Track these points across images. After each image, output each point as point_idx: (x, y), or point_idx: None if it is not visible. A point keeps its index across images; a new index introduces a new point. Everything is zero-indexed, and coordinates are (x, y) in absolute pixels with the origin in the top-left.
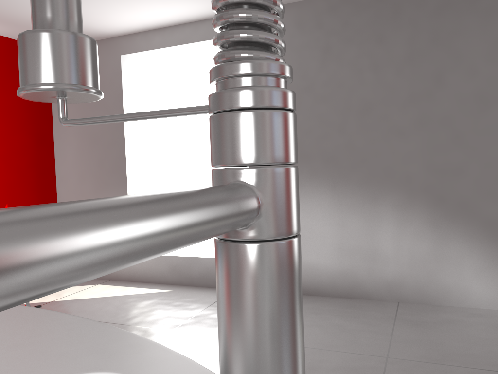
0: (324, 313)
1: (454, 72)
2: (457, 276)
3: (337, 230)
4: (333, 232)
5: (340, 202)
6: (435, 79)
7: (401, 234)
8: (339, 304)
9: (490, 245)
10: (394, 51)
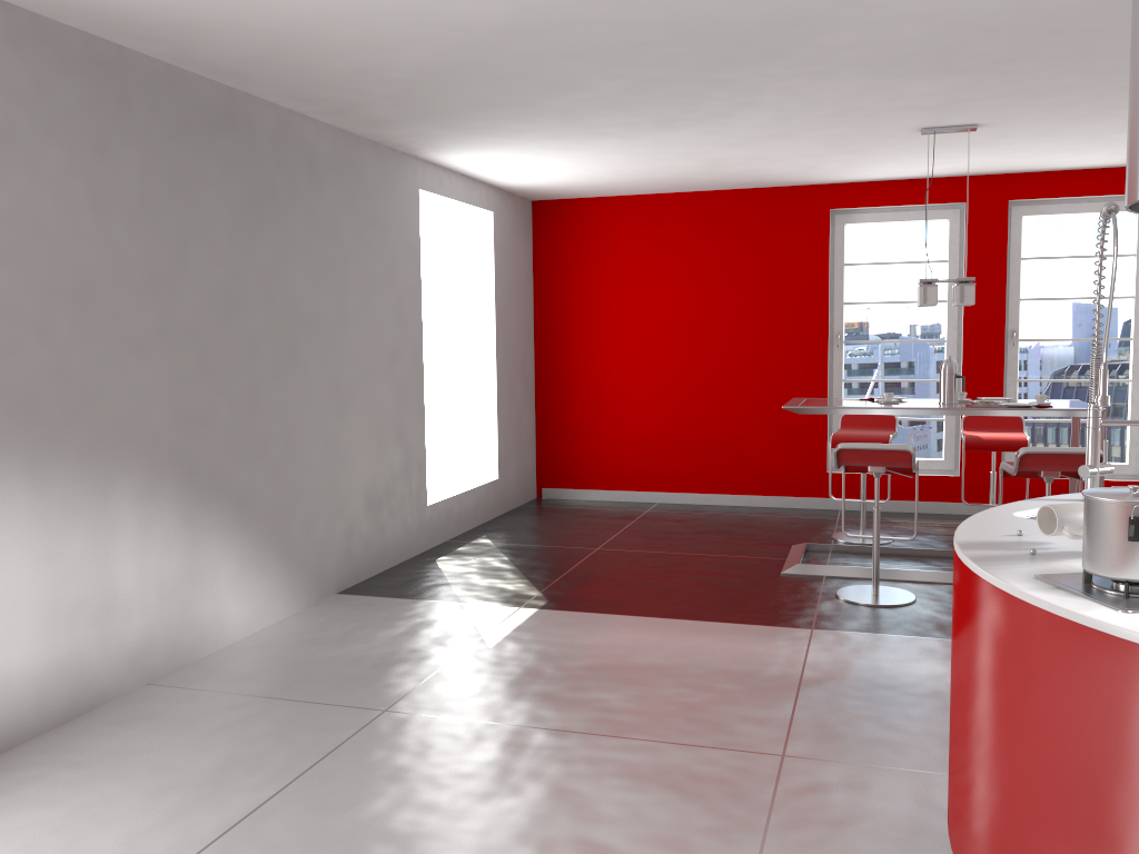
0: (147, 746)
1: (198, 248)
2: (214, 599)
3: (45, 572)
4: (36, 579)
5: (47, 505)
6: (178, 253)
7: (147, 549)
8: (103, 730)
9: (242, 534)
10: (124, 183)
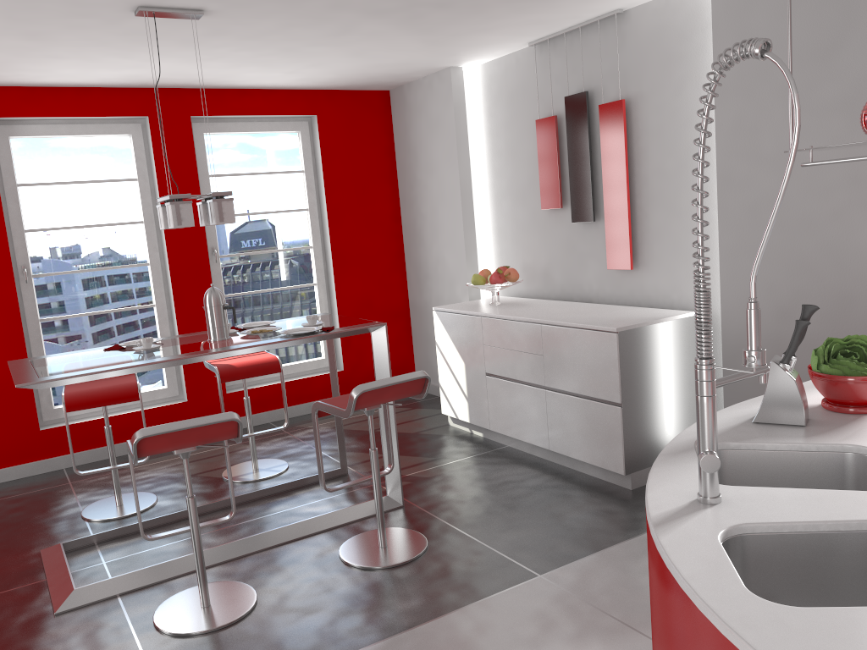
0: None
1: None
2: None
3: None
4: None
5: None
6: None
7: None
8: None
9: None
10: None
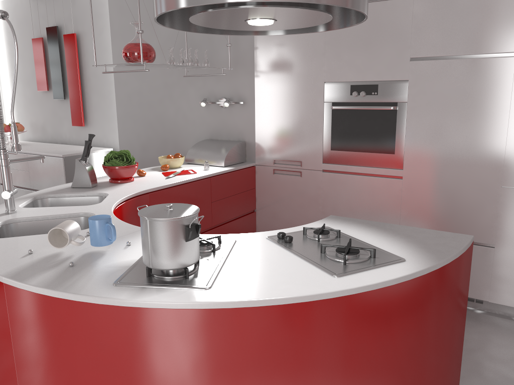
0: None
1: None
2: None
3: None
4: None
5: None
6: None
7: None
8: None
9: None
10: None
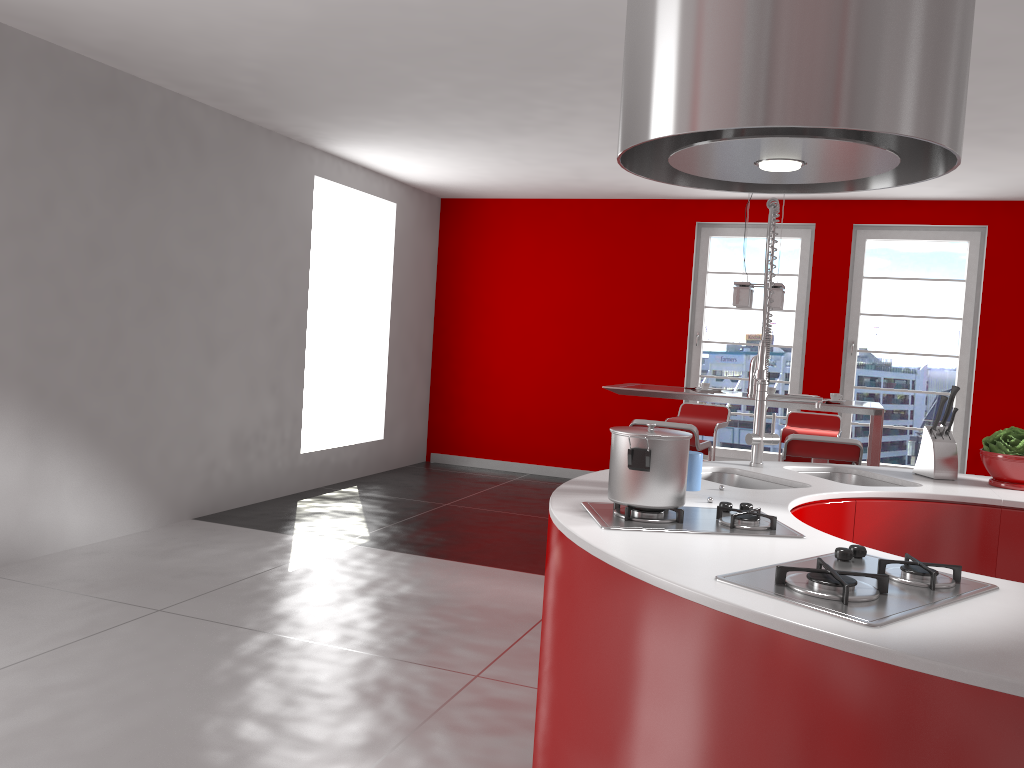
0: None
1: (67, 202)
2: (55, 507)
3: None
4: None
5: None
6: (44, 204)
7: None
8: None
9: (92, 454)
10: None
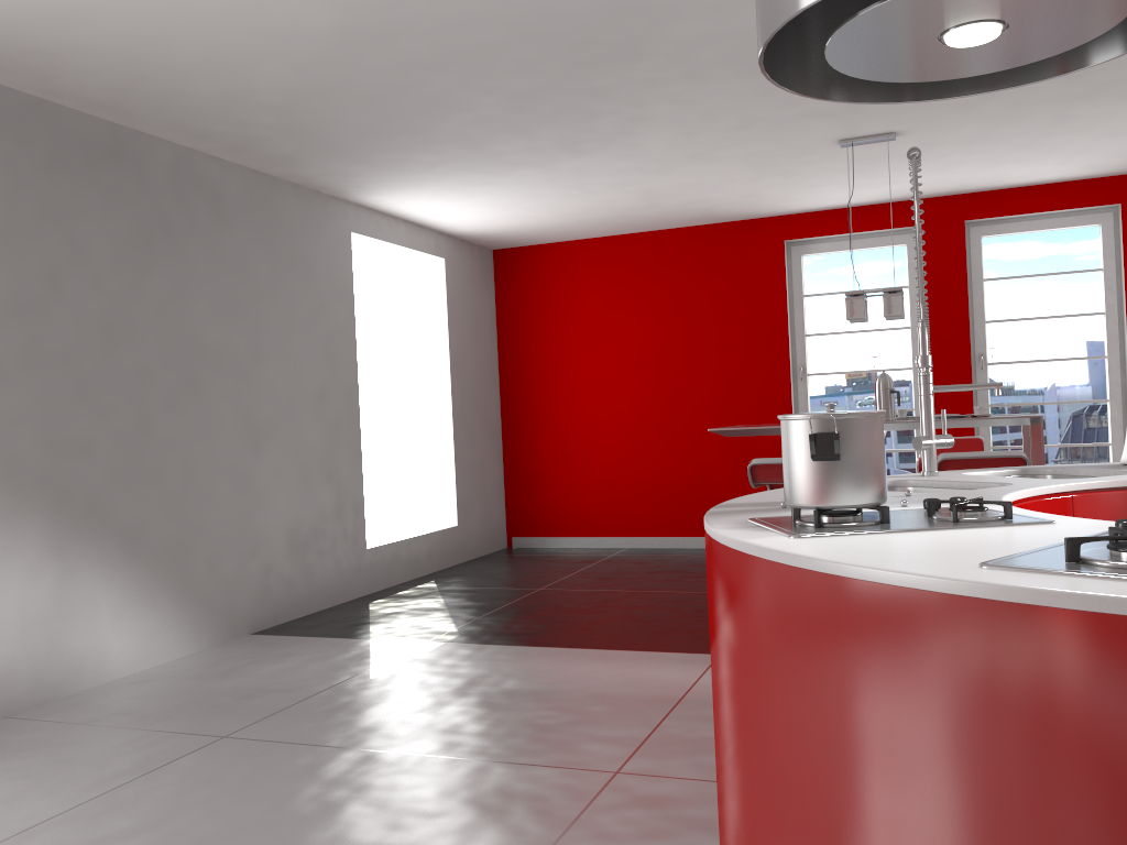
0: None
1: (75, 277)
2: (91, 632)
3: None
4: None
5: None
6: (49, 281)
7: (6, 576)
8: None
9: (129, 567)
10: None
